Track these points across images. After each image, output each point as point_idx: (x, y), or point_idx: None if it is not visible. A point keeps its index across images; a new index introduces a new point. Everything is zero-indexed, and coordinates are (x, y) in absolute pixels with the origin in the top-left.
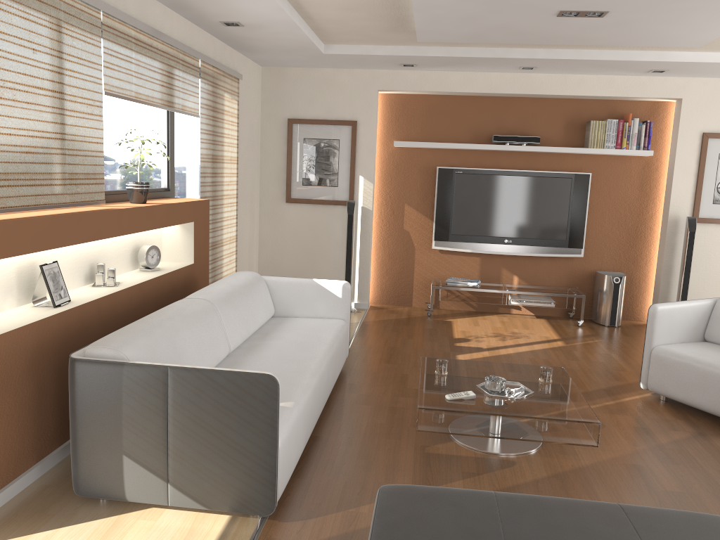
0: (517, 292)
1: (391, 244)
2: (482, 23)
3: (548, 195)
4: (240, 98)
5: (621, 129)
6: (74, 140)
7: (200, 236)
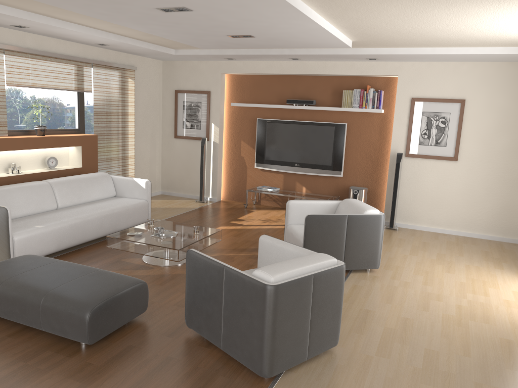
0: (294, 196)
1: (234, 164)
2: (208, 41)
3: (320, 137)
4: (138, 80)
5: (362, 95)
6: None
7: (88, 154)
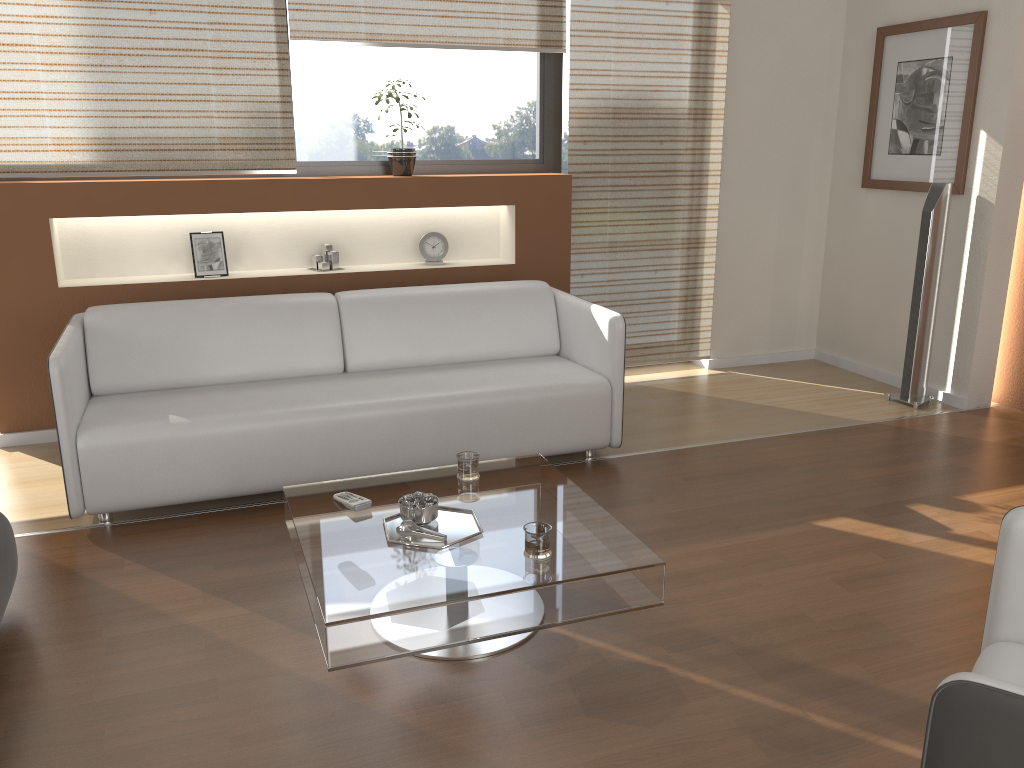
0: None
1: None
2: None
3: None
4: (745, 7)
5: None
6: (228, 101)
7: (539, 227)
